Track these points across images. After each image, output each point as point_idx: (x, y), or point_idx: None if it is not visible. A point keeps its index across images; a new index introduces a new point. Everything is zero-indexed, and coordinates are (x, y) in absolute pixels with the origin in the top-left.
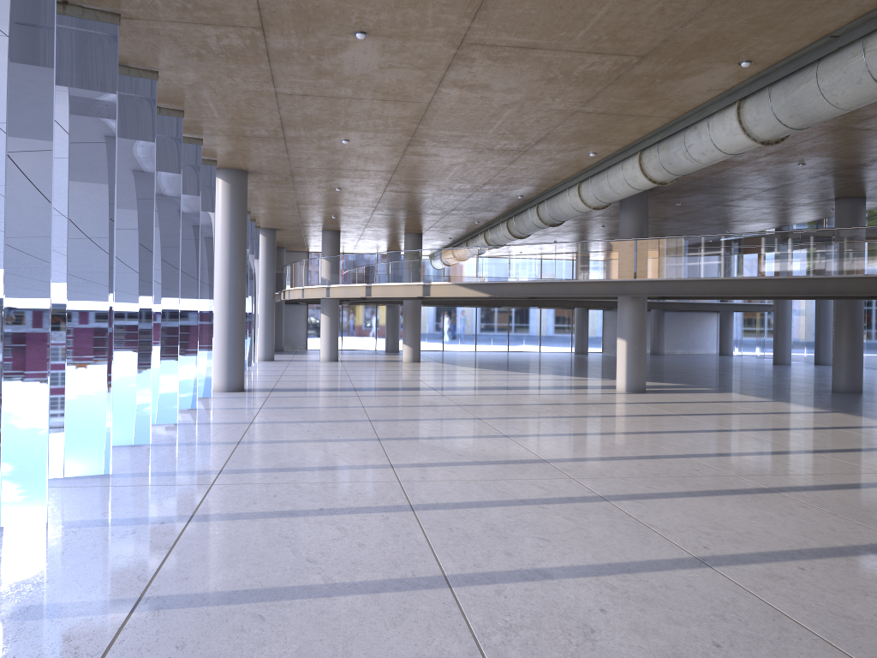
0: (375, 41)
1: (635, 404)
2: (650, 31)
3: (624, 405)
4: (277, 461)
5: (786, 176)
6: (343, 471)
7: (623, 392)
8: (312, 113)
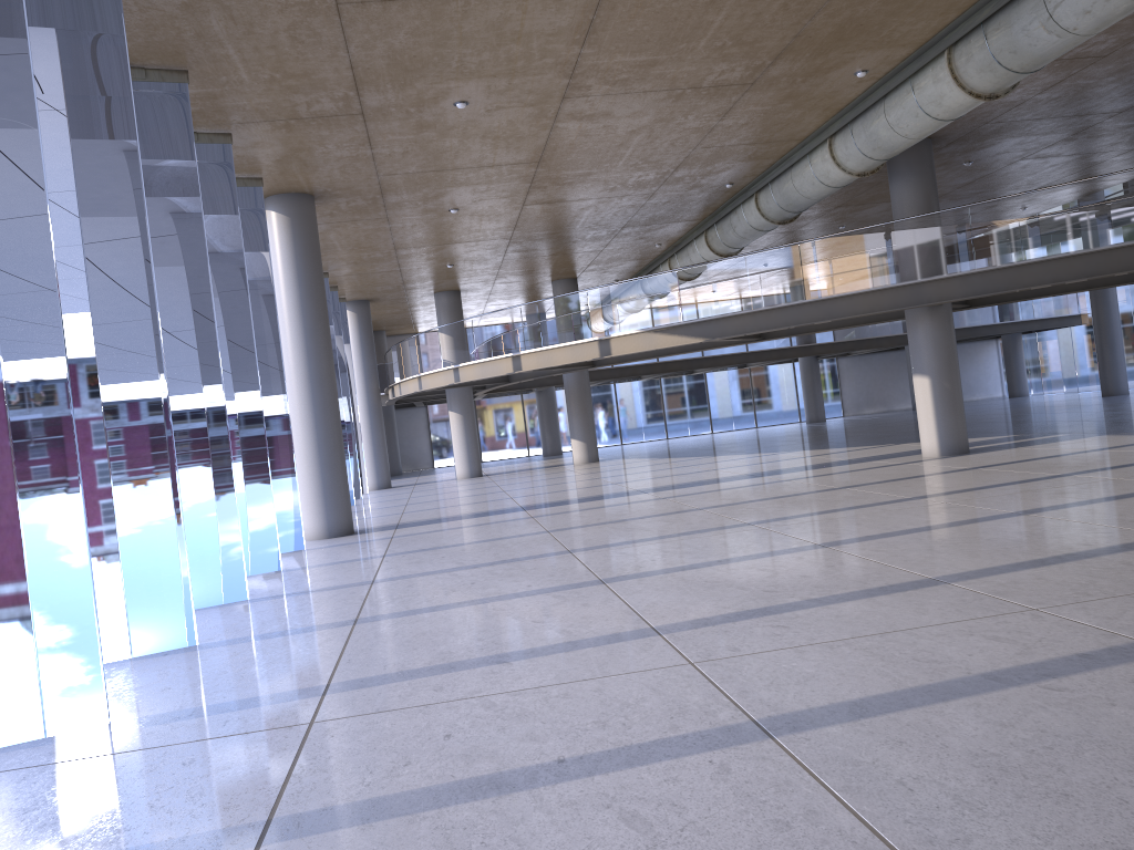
0: None
1: (978, 470)
2: None
3: (962, 473)
4: (434, 650)
5: None
6: (567, 655)
7: (936, 457)
8: (403, 45)
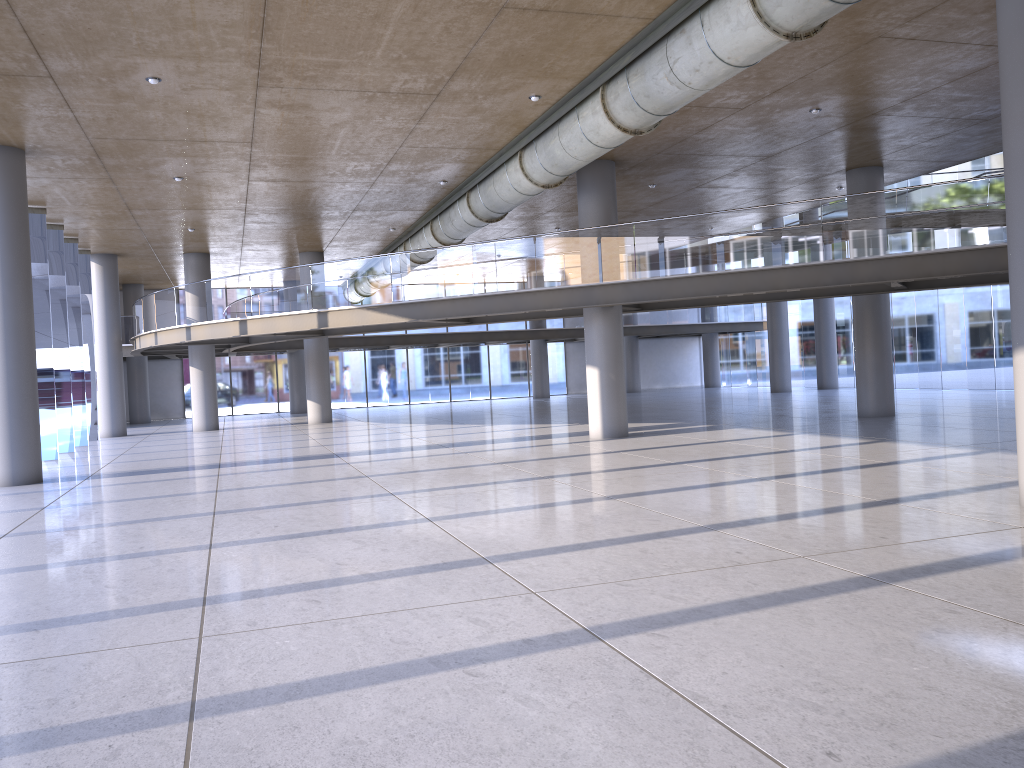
0: None
1: (618, 453)
2: None
3: (604, 456)
4: None
5: (793, 131)
6: (98, 625)
7: (599, 439)
8: (74, 17)
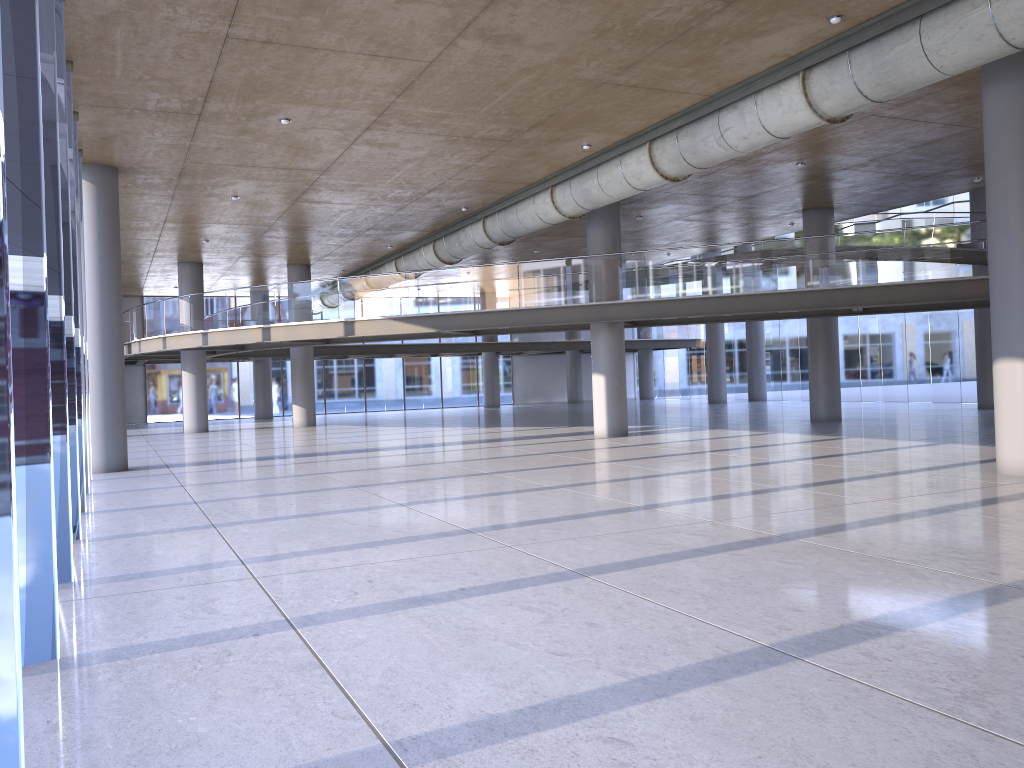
0: None
1: (640, 446)
2: None
3: (630, 448)
4: (305, 541)
5: (775, 179)
6: (415, 543)
7: (605, 437)
8: (261, 73)
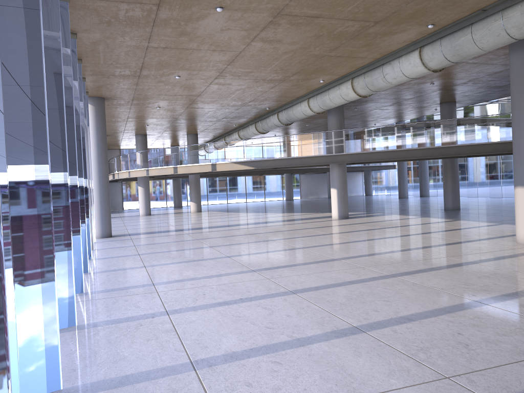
0: (226, 13)
1: (351, 225)
2: (388, 7)
3: (345, 226)
4: (182, 274)
5: (421, 91)
6: (228, 276)
7: (337, 219)
8: (164, 59)
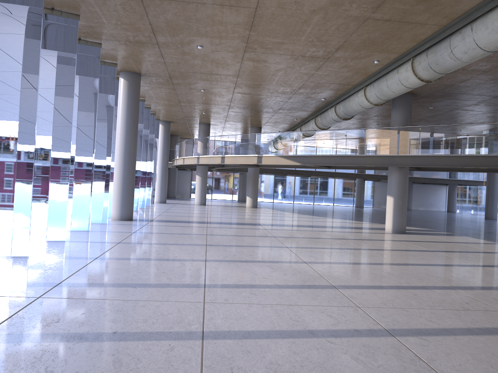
0: None
1: (400, 242)
2: None
3: (392, 242)
4: (113, 276)
5: None
6: (160, 289)
7: (390, 233)
8: (171, 19)
